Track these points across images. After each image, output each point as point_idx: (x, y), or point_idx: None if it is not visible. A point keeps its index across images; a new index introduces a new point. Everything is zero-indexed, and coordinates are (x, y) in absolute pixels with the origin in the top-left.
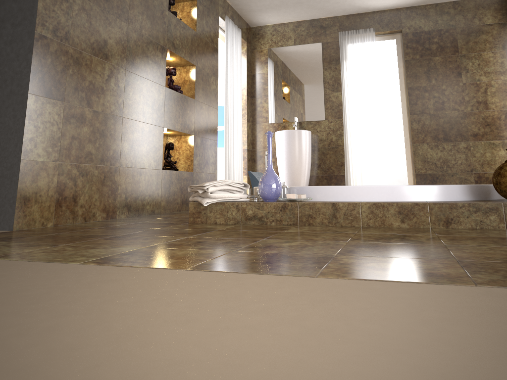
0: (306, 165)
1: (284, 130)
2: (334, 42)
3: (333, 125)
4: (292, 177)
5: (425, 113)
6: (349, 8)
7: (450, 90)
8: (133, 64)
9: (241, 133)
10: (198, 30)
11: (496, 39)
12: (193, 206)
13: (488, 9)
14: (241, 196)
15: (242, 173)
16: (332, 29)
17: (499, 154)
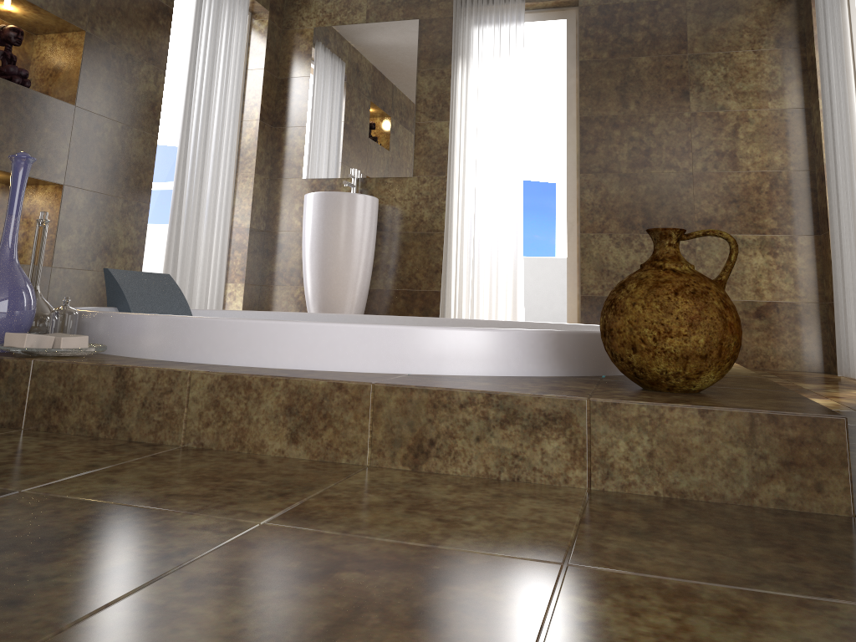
0: (357, 267)
1: (318, 193)
2: (444, 19)
3: (427, 188)
4: (326, 290)
5: (610, 172)
6: None
7: (665, 127)
8: None
9: (227, 194)
10: None
11: (764, 25)
12: None
13: None
14: None
15: (223, 277)
16: None
17: (752, 263)
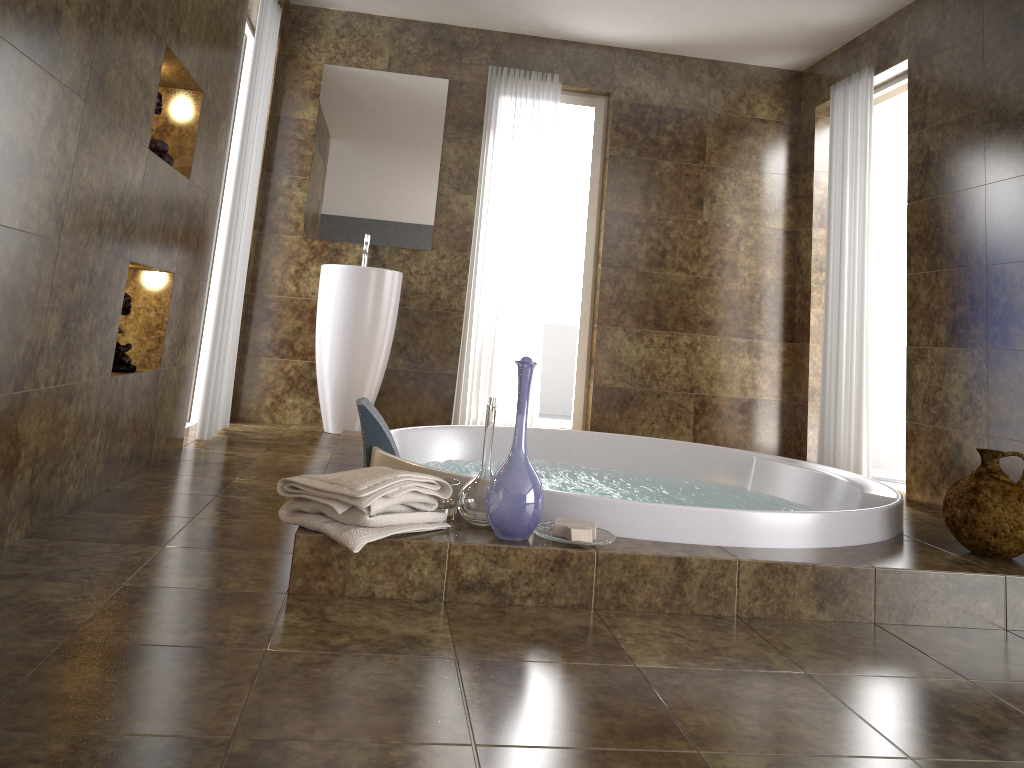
0: (385, 349)
1: (351, 266)
2: (476, 85)
3: (447, 264)
4: (353, 374)
5: (629, 268)
6: (524, 22)
7: (680, 231)
8: (102, 84)
9: (247, 260)
10: (220, 1)
11: (769, 150)
12: (308, 546)
13: (766, 90)
14: (434, 518)
15: (236, 355)
16: (477, 56)
17: (741, 364)
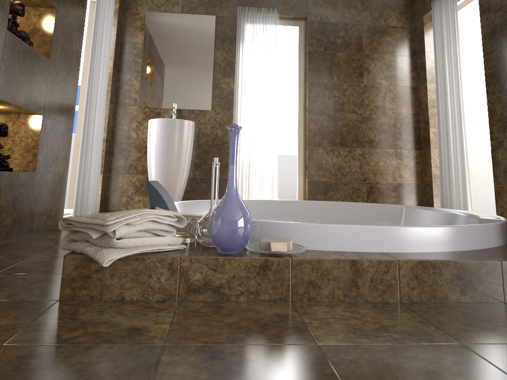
0: (186, 165)
1: (164, 119)
2: (231, 17)
3: (220, 117)
4: (168, 179)
5: (323, 113)
6: None
7: (351, 91)
8: None
9: (103, 118)
10: None
11: (398, 43)
12: (73, 264)
13: (394, 10)
14: (172, 241)
15: (100, 172)
16: (230, 2)
17: (392, 164)
